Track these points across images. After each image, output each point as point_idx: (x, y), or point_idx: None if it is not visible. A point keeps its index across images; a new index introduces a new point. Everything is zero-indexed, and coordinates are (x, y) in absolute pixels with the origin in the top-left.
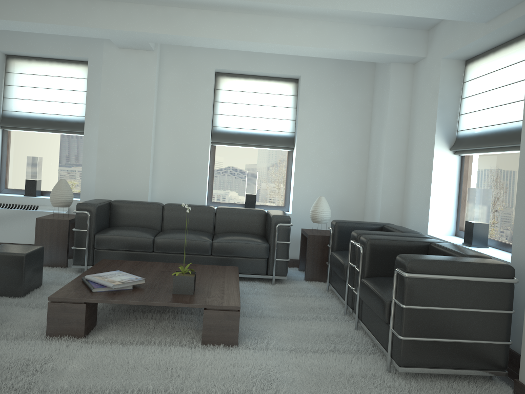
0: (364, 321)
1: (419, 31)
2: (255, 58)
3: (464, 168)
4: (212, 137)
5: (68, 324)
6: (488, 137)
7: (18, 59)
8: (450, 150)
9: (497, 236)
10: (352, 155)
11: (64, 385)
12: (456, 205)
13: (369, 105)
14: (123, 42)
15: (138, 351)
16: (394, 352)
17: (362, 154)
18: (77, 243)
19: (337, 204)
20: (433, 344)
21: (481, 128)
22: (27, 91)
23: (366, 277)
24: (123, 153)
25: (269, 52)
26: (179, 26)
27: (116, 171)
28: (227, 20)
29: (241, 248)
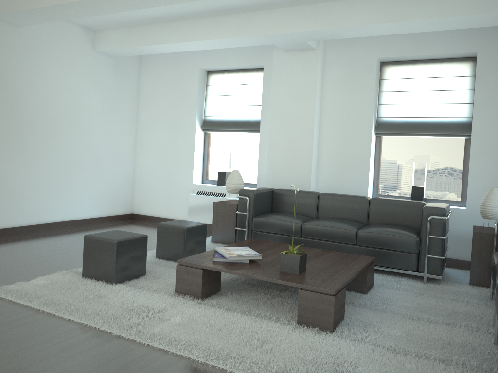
0: None
1: None
2: (421, 41)
3: None
4: (376, 128)
5: (190, 285)
6: None
7: (215, 73)
8: None
9: None
10: None
11: (156, 330)
12: None
13: None
14: (286, 45)
15: (234, 317)
16: None
17: None
18: (239, 224)
19: None
20: None
21: None
22: (221, 99)
23: None
24: (289, 146)
25: (428, 30)
26: (327, 20)
27: (283, 163)
28: (375, 5)
29: (386, 240)
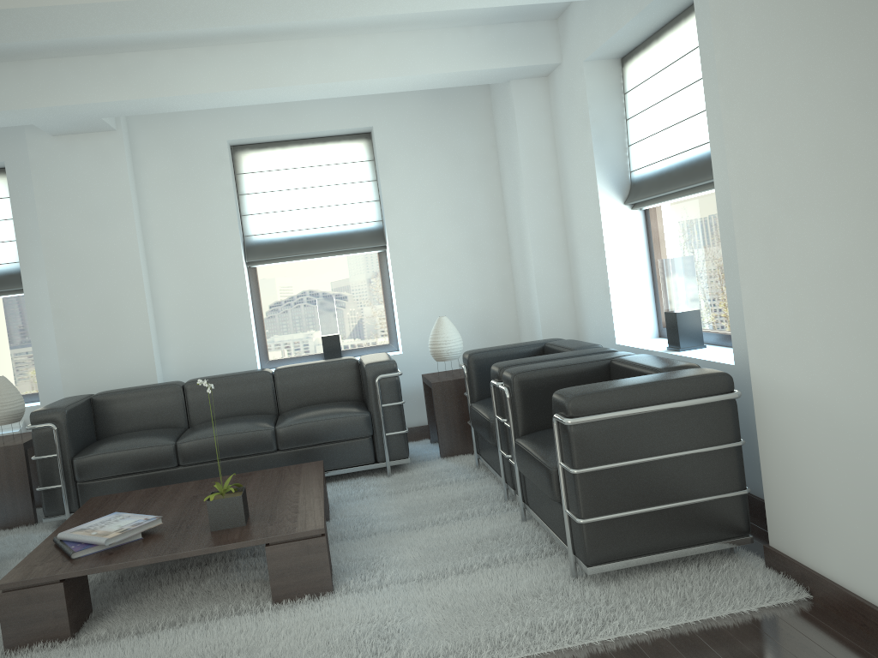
0: (531, 506)
1: (543, 23)
2: (292, 112)
3: (652, 228)
4: (247, 255)
5: (40, 622)
6: (674, 175)
7: None
8: (625, 204)
9: (717, 326)
10: (482, 240)
11: None
12: (651, 290)
13: (492, 154)
14: (58, 125)
15: (166, 639)
16: (576, 546)
17: (498, 235)
18: (45, 479)
19: (473, 324)
20: (632, 520)
21: (662, 162)
22: None
23: (523, 435)
24: (98, 310)
25: (310, 98)
26: (146, 83)
27: (93, 343)
28: (227, 59)
29: (325, 429)
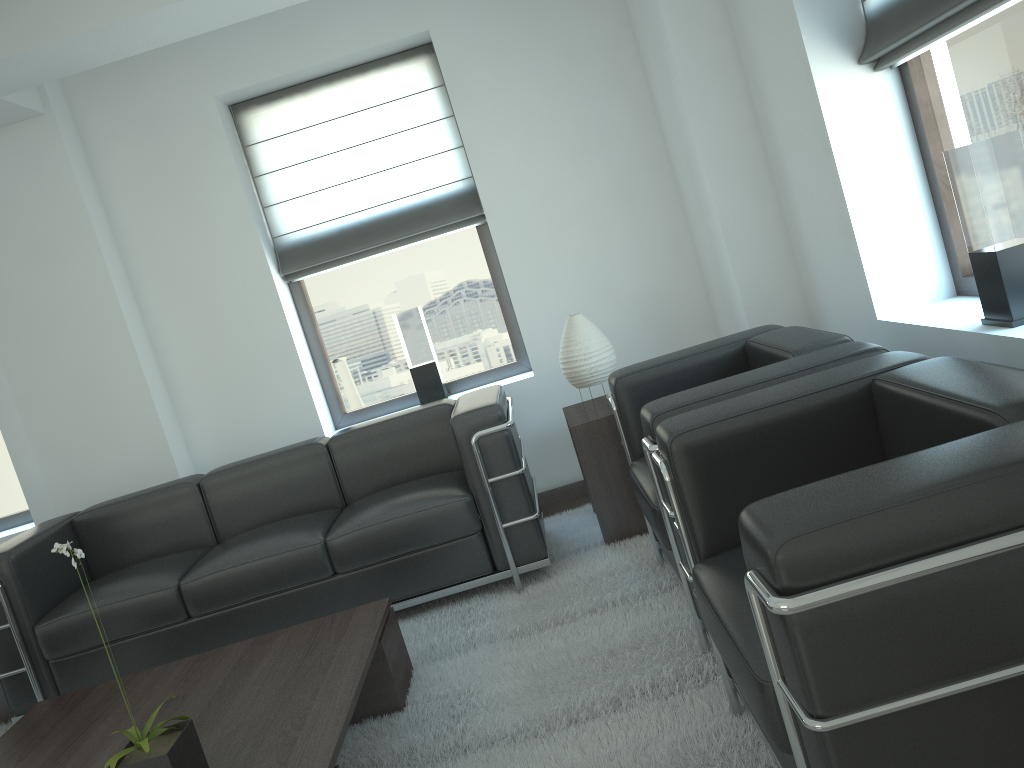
0: (744, 700)
1: None
2: (301, 33)
3: (919, 98)
4: (281, 265)
5: None
6: None
7: None
8: (860, 63)
9: None
10: (631, 178)
11: None
12: (930, 212)
13: (626, 35)
14: None
15: None
16: None
17: (655, 166)
18: (1, 662)
19: (637, 313)
20: None
21: None
22: None
23: (709, 556)
24: (76, 385)
25: None
26: (26, 23)
27: (78, 433)
28: None
29: (402, 531)
